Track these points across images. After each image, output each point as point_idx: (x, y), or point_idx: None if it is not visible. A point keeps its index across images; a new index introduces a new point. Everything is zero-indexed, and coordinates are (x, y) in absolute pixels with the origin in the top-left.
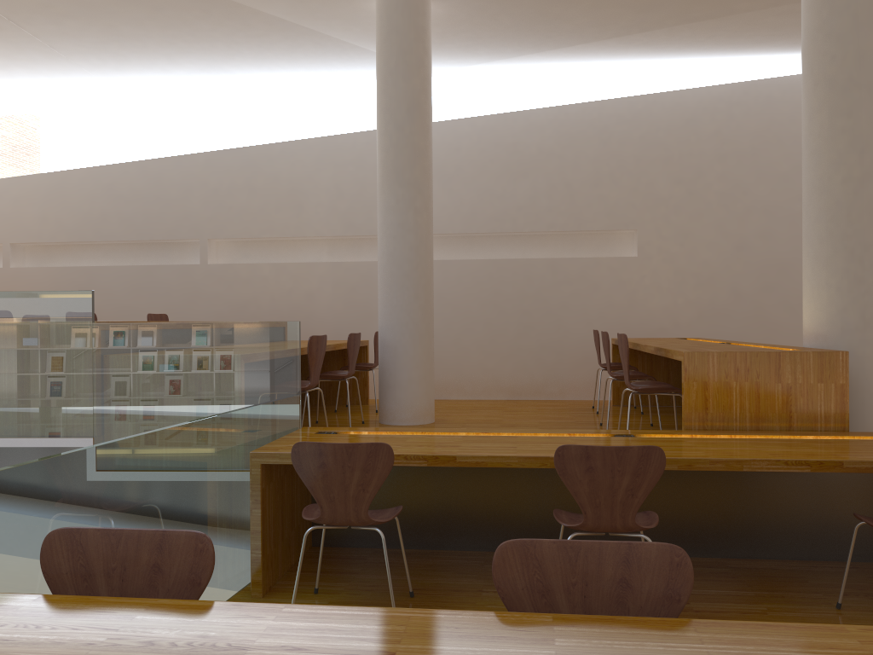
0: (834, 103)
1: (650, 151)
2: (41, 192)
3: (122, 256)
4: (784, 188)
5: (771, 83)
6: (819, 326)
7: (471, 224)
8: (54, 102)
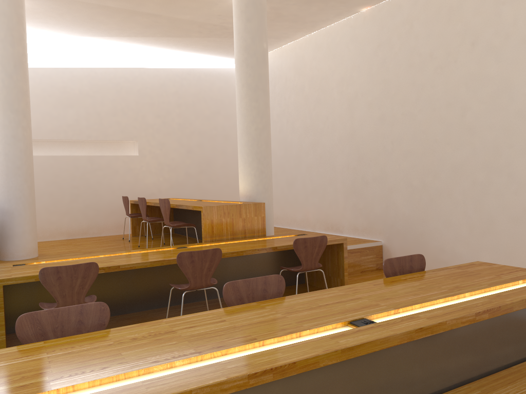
0: (251, 95)
1: (143, 99)
2: None
3: None
4: (208, 123)
5: (200, 70)
6: (248, 192)
7: (38, 134)
8: None
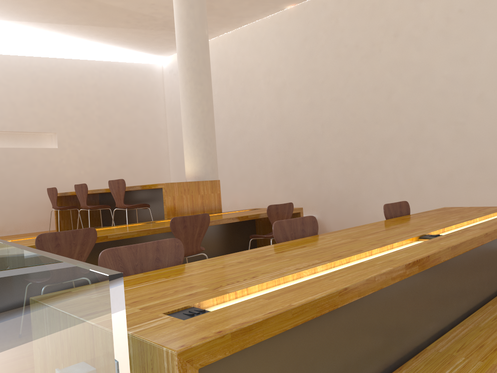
0: (196, 79)
1: (61, 90)
2: None
3: None
4: (127, 116)
5: (118, 64)
6: (196, 172)
7: None
8: None
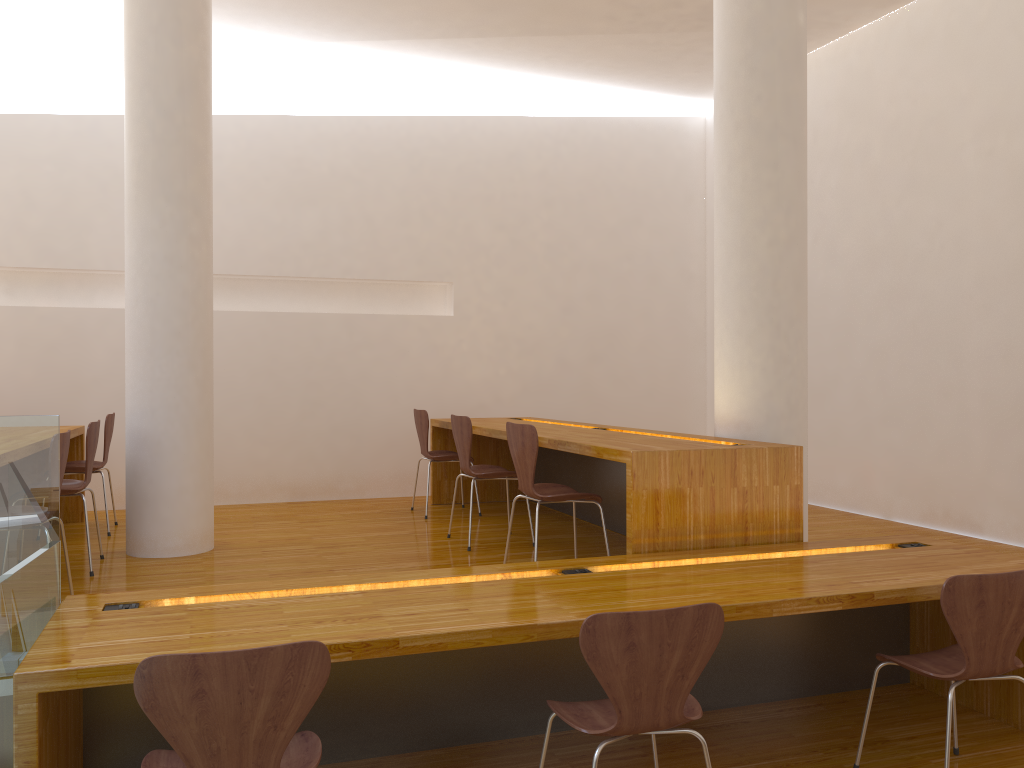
0: (759, 151)
1: (468, 187)
2: None
3: None
4: (612, 244)
5: (600, 122)
6: (741, 412)
7: (238, 263)
8: None
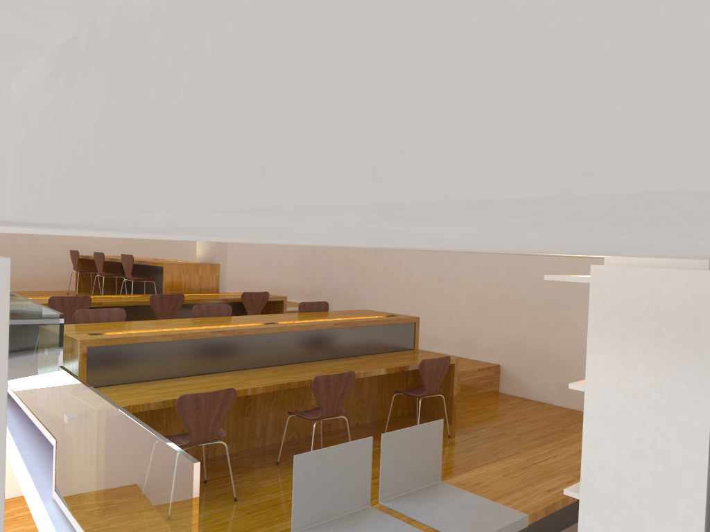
0: None
1: None
2: None
3: None
4: None
5: None
6: (204, 253)
7: None
8: None
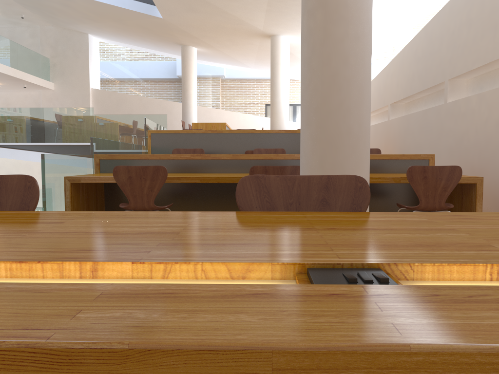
0: None
1: None
2: (397, 67)
3: (429, 104)
4: None
5: None
6: None
7: None
8: (408, 0)
